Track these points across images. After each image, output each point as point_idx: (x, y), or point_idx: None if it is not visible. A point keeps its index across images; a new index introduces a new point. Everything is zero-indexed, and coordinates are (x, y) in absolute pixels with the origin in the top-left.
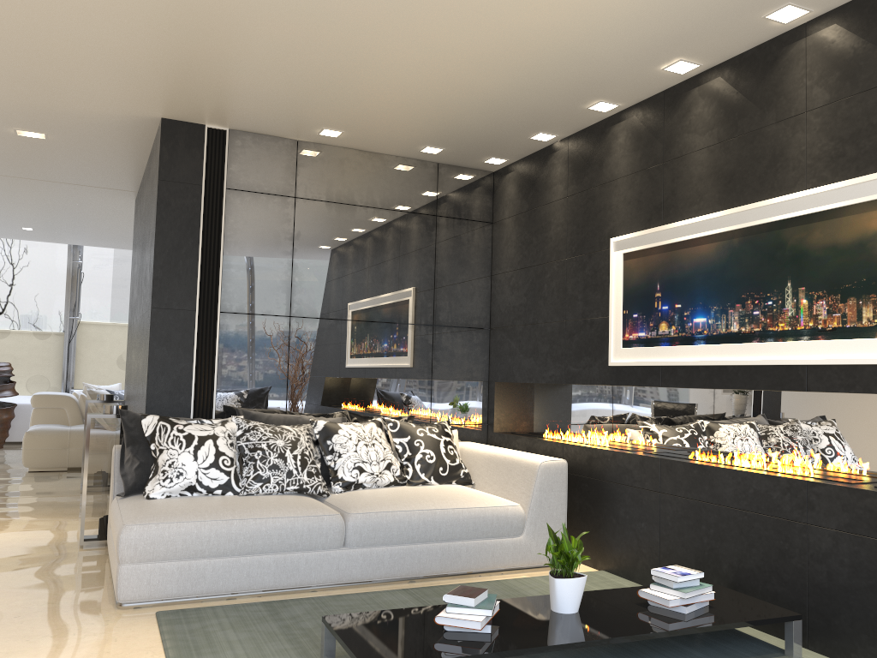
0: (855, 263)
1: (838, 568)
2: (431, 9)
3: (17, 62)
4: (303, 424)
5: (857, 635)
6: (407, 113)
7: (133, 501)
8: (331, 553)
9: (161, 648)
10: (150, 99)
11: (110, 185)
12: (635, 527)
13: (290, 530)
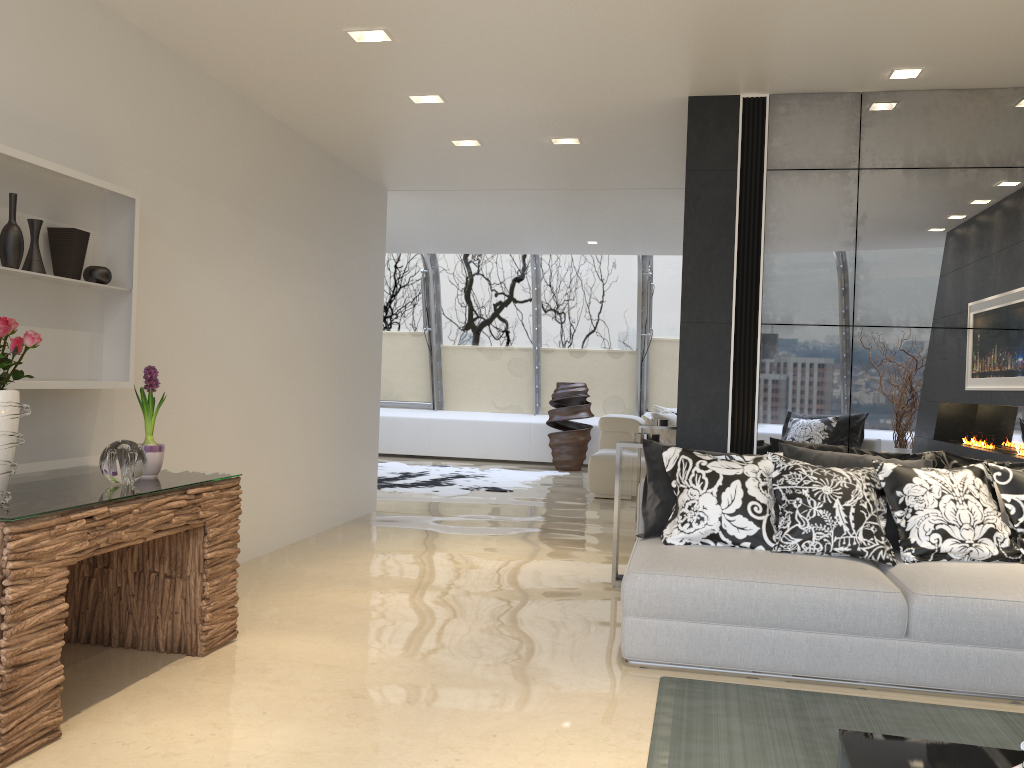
0: None
1: None
2: None
3: (530, 65)
4: (863, 467)
5: None
6: (1017, 21)
7: (649, 545)
8: (886, 642)
9: (651, 721)
10: (670, 77)
11: (657, 185)
12: None
13: (828, 605)
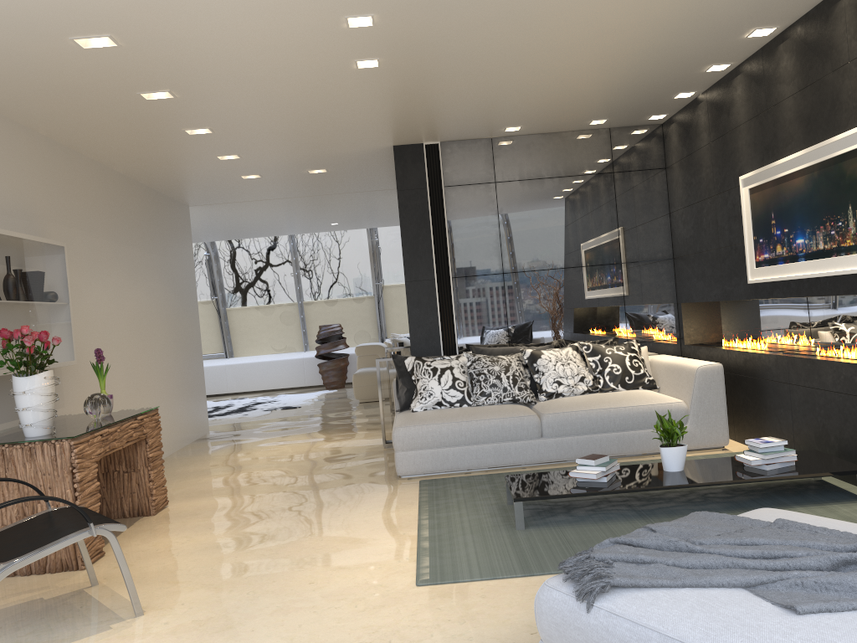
0: None
1: None
2: (535, 53)
3: (297, 138)
4: (516, 353)
5: None
6: (561, 106)
7: (403, 414)
8: (532, 441)
9: (417, 497)
10: (381, 138)
11: (377, 188)
12: (777, 413)
13: (501, 427)
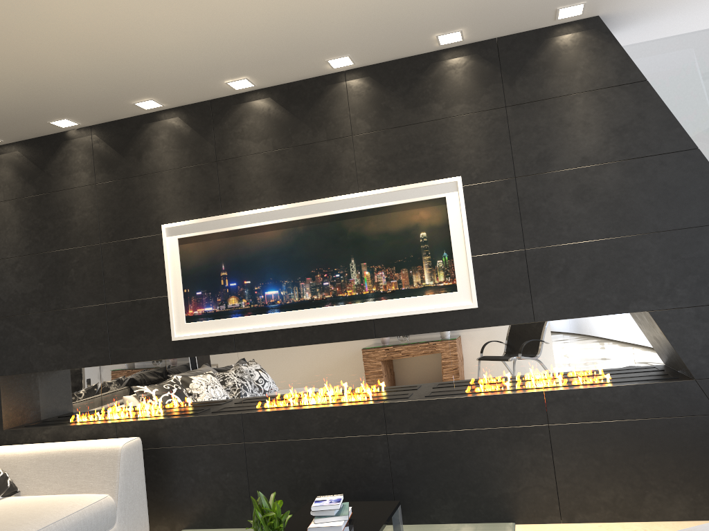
0: (404, 245)
1: (415, 459)
2: None
3: None
4: None
5: (434, 501)
6: None
7: None
8: None
9: None
10: None
11: None
12: (220, 479)
13: None
